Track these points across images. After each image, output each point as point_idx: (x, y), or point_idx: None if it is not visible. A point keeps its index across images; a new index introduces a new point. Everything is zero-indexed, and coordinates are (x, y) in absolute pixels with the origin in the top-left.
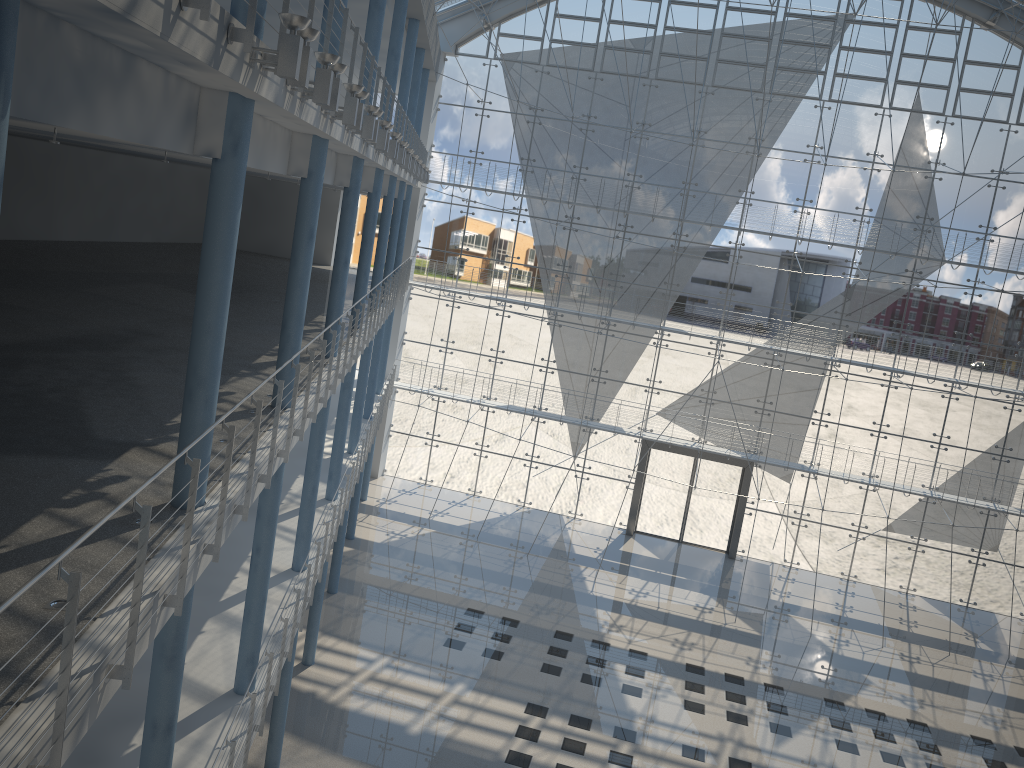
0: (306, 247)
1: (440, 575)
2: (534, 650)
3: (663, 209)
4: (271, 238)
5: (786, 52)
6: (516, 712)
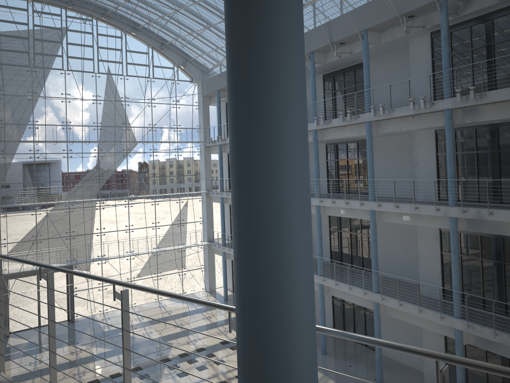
0: None
1: None
2: None
3: None
4: None
5: (39, 45)
6: None
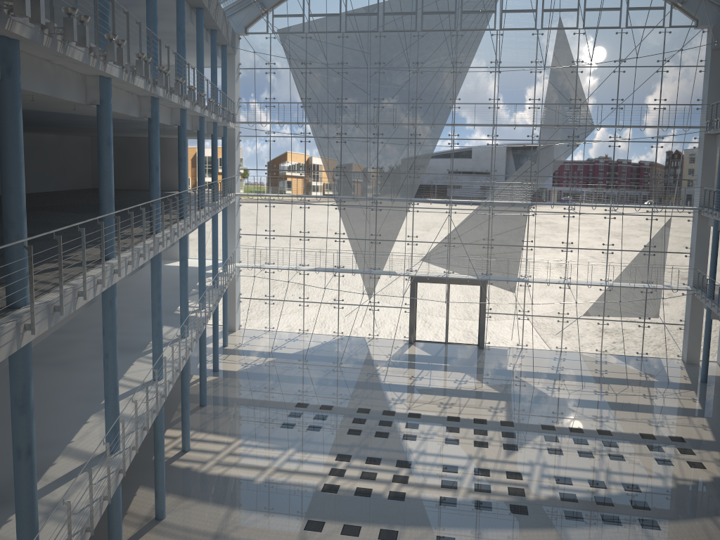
0: (106, 150)
1: (279, 385)
2: (343, 422)
3: (401, 119)
4: (139, 178)
5: (467, 1)
6: (329, 460)
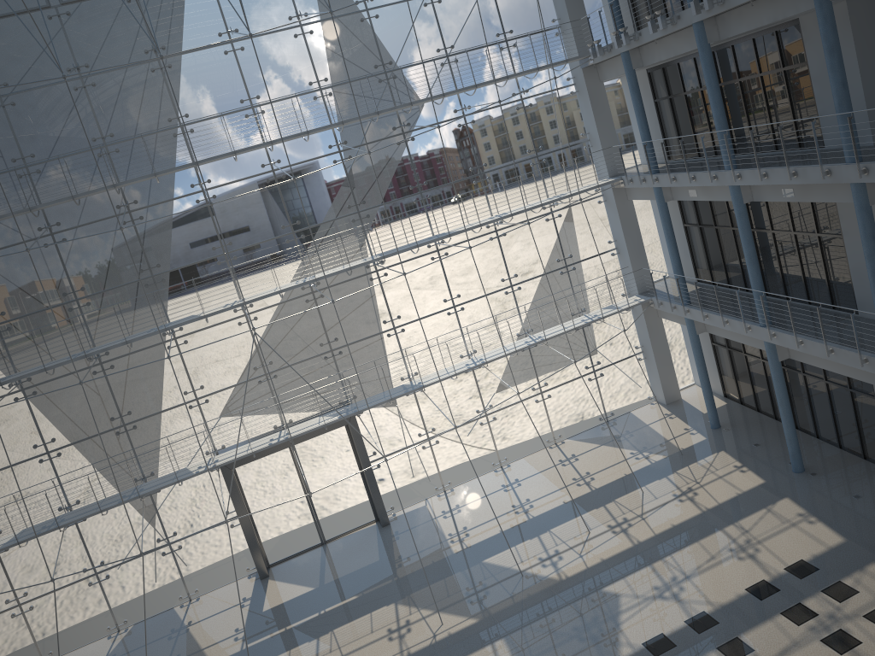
0: None
1: None
2: None
3: (87, 183)
4: None
5: None
6: None
